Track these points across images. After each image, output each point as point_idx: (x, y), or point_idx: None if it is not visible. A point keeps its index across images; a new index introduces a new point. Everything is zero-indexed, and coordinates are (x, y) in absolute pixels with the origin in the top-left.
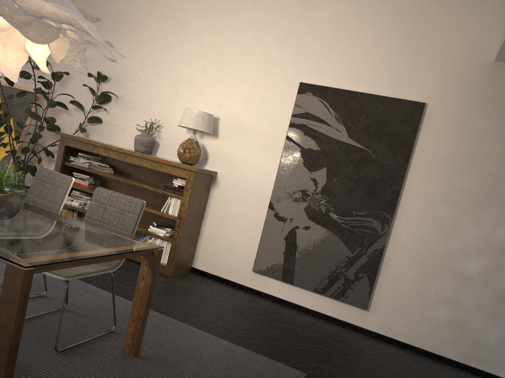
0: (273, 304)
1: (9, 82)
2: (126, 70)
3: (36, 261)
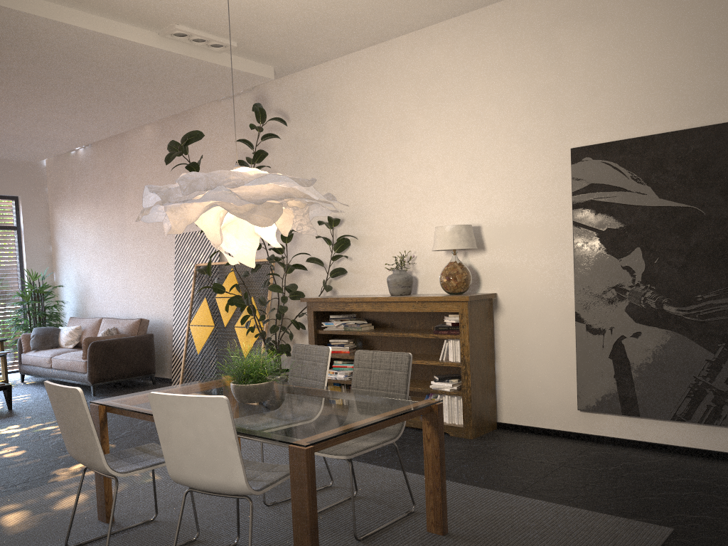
0: (620, 449)
1: None
2: (358, 204)
3: (313, 438)
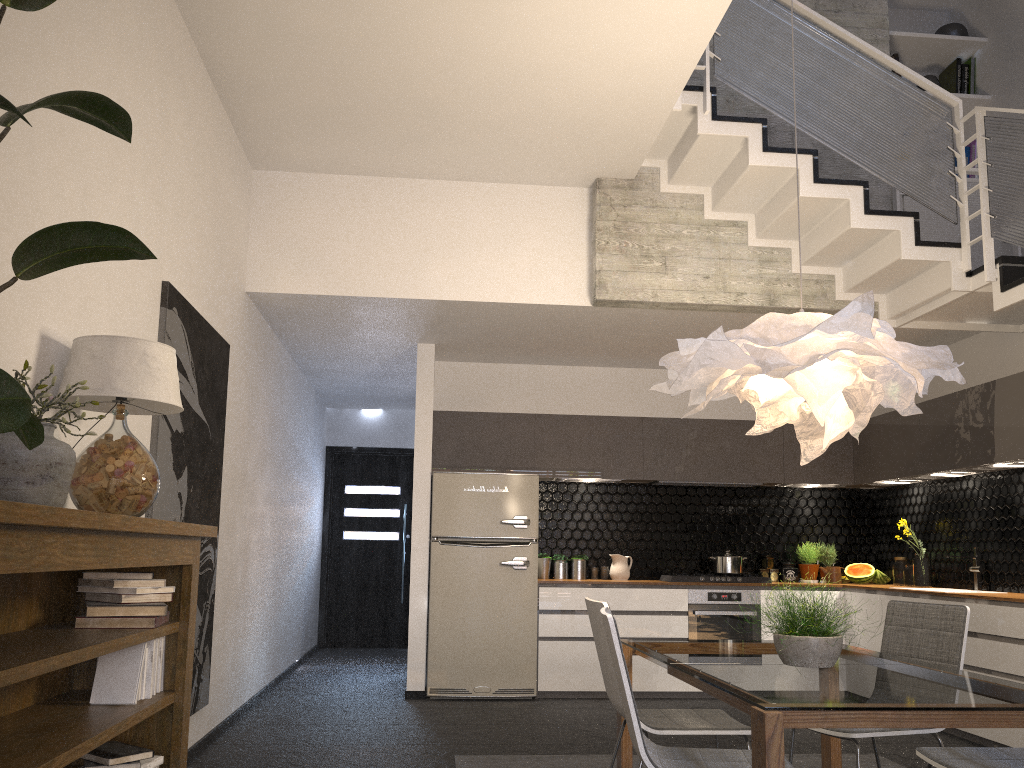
0: None
1: None
2: None
3: None
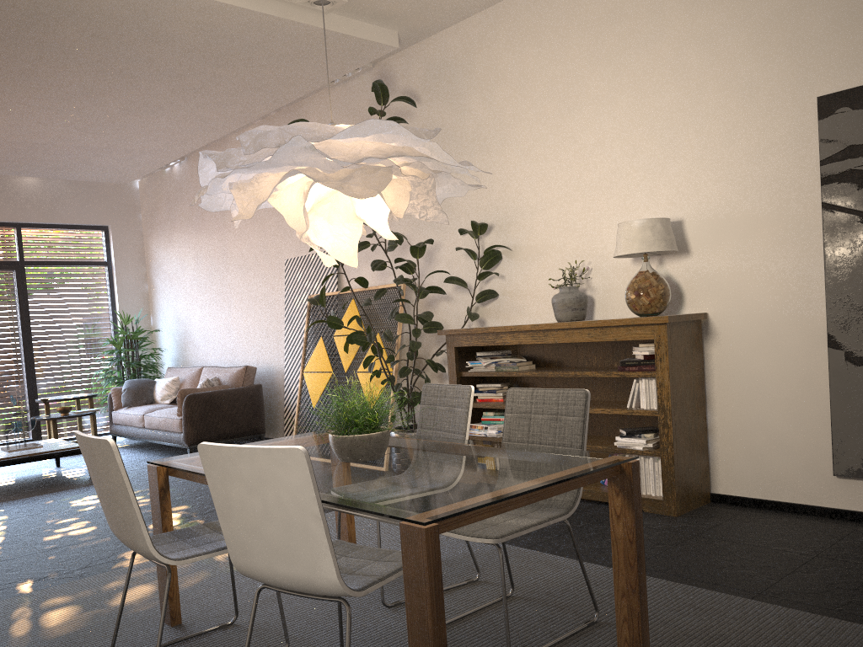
0: None
1: (362, 283)
2: (512, 203)
3: (438, 512)
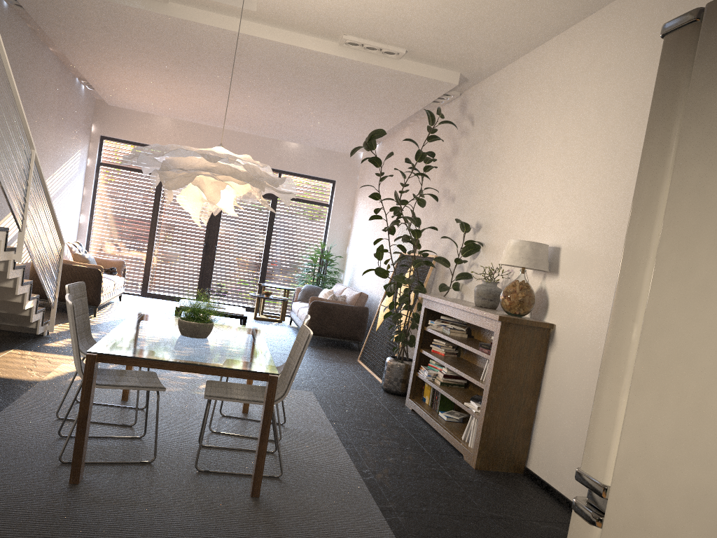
0: None
1: (402, 249)
2: (492, 211)
3: (106, 351)
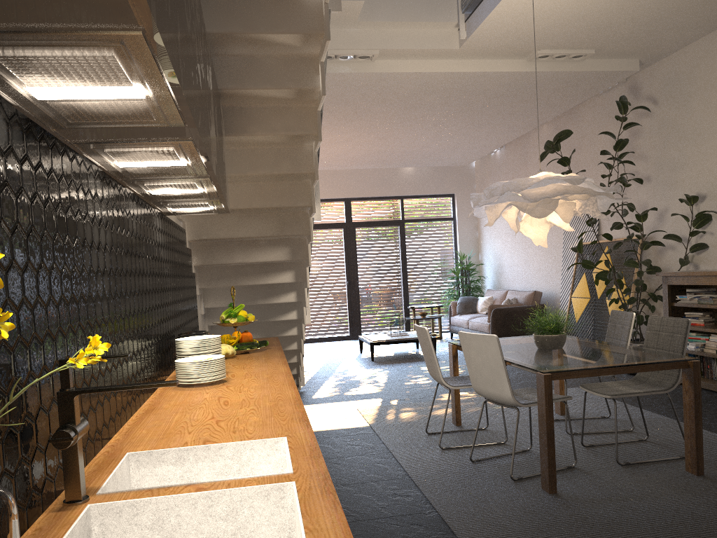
0: None
1: (607, 237)
2: None
3: (554, 370)
